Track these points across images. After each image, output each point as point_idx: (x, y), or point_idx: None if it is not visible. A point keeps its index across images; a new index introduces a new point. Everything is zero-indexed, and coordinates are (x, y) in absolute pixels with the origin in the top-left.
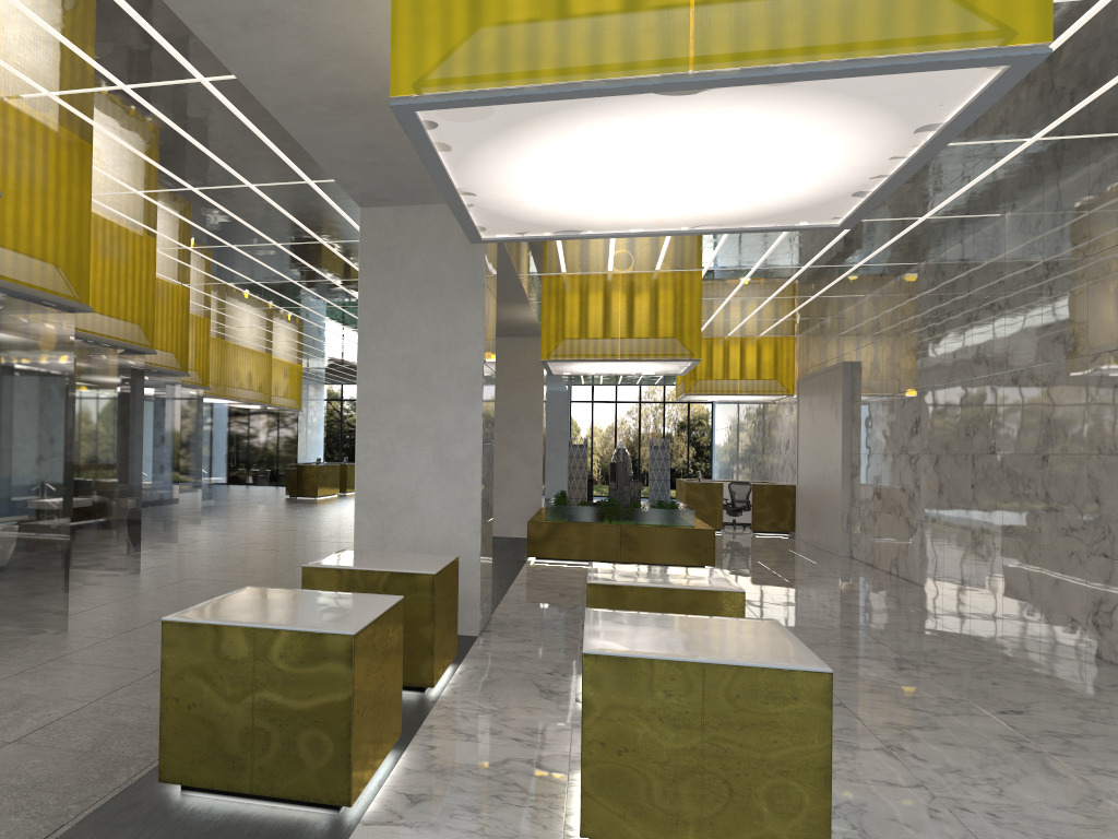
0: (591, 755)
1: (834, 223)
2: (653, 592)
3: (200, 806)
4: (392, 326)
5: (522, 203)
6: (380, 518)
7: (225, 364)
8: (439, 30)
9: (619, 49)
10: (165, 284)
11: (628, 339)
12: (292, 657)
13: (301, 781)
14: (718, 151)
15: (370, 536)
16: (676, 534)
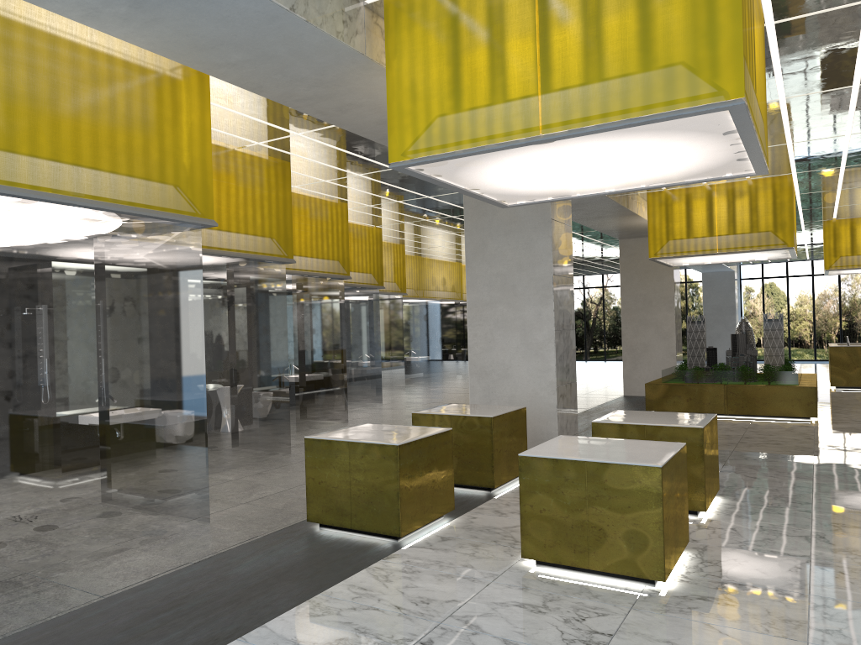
0: (525, 512)
1: (751, 172)
2: (637, 428)
3: (326, 534)
4: (488, 254)
5: (513, 189)
6: (486, 383)
7: (422, 274)
8: (411, 125)
9: (502, 126)
10: (362, 228)
11: (724, 236)
12: (367, 457)
13: (375, 523)
14: (605, 157)
15: (480, 395)
16: (778, 391)
